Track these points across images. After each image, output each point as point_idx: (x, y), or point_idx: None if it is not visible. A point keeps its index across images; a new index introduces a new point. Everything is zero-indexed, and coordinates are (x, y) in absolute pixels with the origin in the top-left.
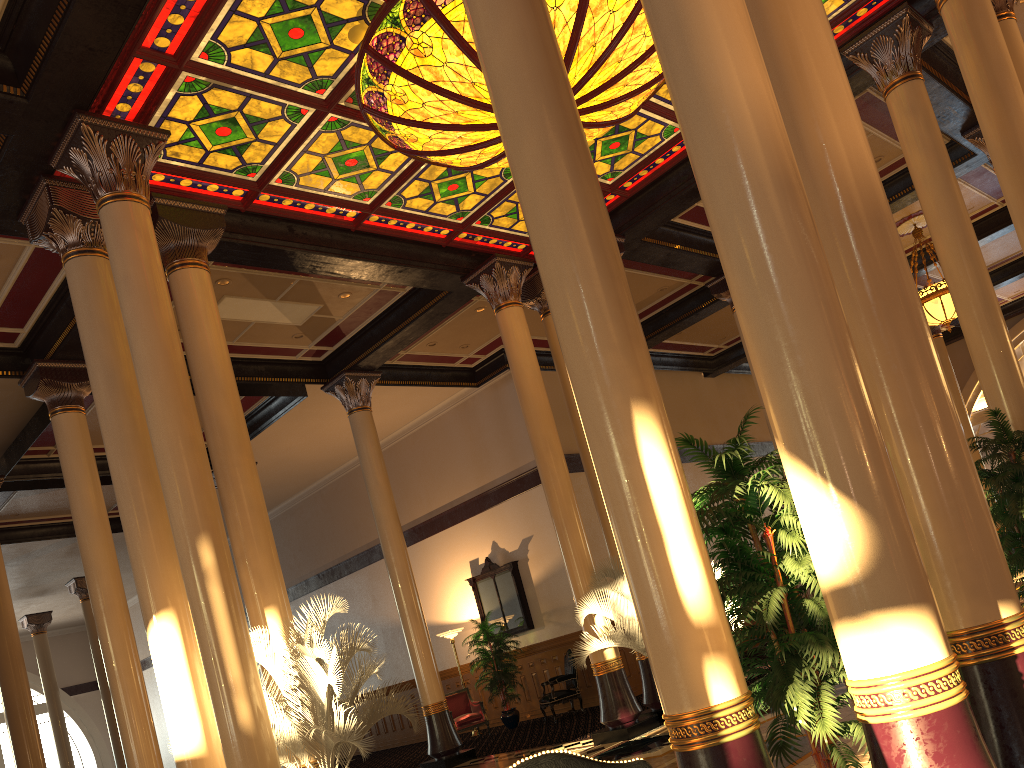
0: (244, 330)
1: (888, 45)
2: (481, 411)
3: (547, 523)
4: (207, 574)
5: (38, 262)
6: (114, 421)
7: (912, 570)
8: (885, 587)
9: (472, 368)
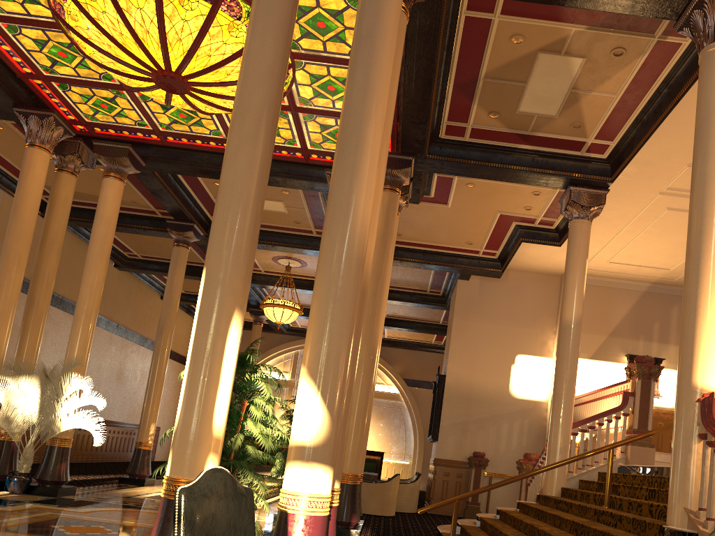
0: None
1: None
2: None
3: None
4: None
5: None
6: None
7: (335, 451)
8: (324, 454)
9: None
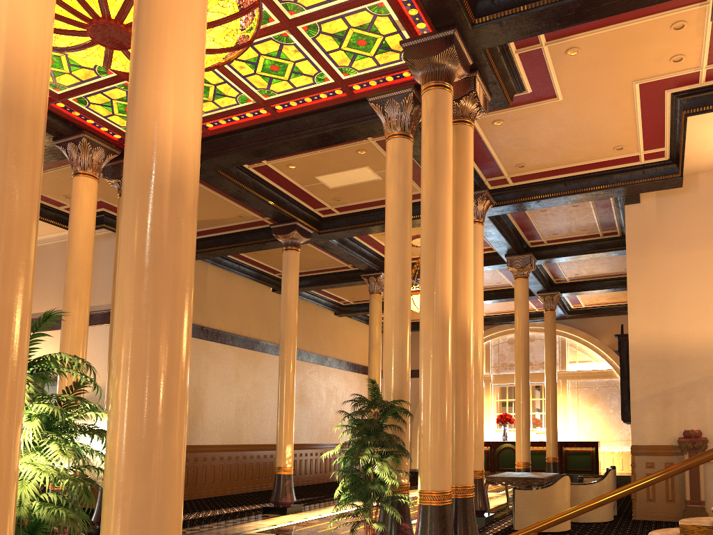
0: None
1: (396, 107)
2: None
3: (99, 356)
4: None
5: None
6: None
7: None
8: None
9: None
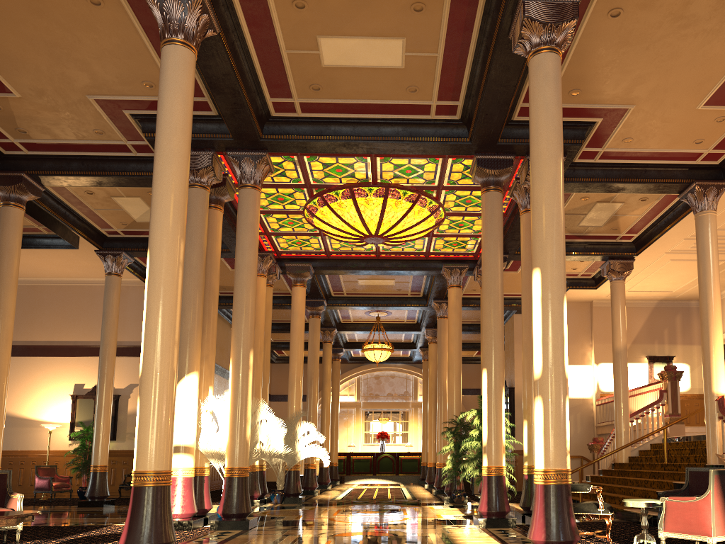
0: (111, 209)
1: (458, 272)
2: (131, 297)
3: None
4: (250, 367)
5: (109, 145)
6: (198, 273)
7: None
8: None
9: None
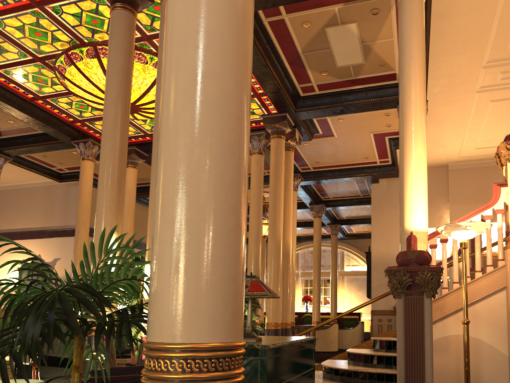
0: None
1: (257, 140)
2: (57, 193)
3: (70, 255)
4: None
5: None
6: None
7: None
8: None
9: (60, 173)
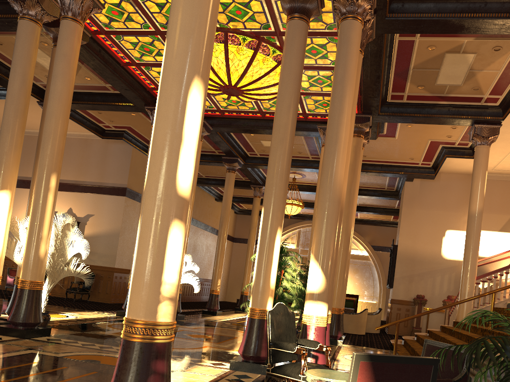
0: None
1: None
2: (94, 148)
3: (105, 213)
4: (50, 189)
5: None
6: (18, 100)
7: (328, 295)
8: (323, 296)
9: (105, 129)
